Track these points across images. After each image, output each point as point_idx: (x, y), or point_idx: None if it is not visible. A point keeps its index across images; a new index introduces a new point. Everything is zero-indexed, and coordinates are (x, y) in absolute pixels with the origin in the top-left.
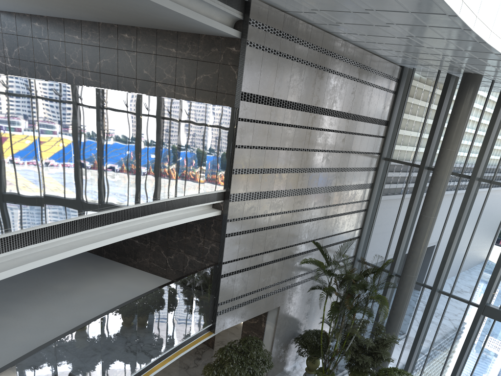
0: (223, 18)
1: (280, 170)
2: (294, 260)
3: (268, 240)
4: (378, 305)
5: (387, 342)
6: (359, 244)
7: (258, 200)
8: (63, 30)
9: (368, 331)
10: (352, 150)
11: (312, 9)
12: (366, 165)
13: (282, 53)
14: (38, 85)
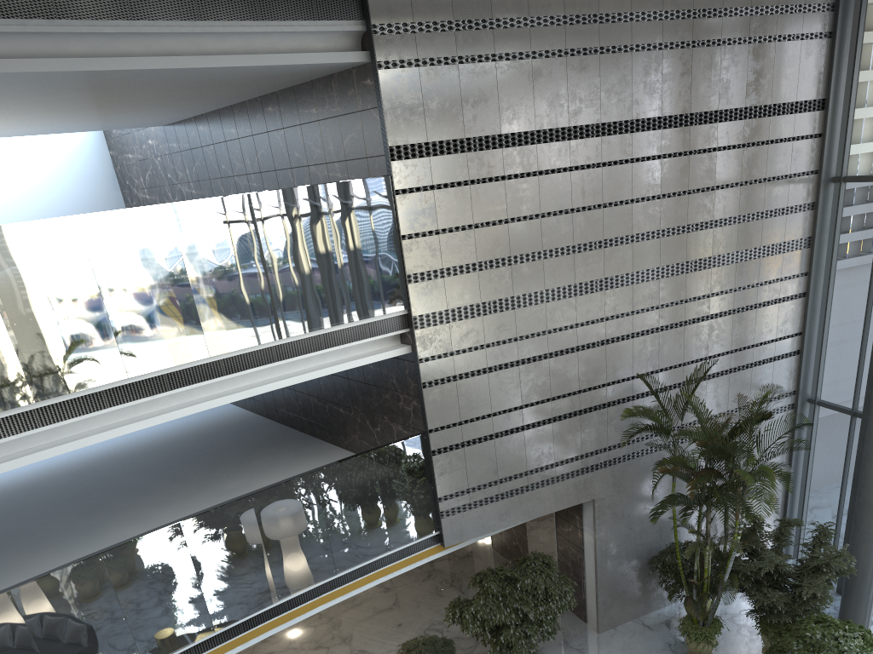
0: (333, 41)
1: (521, 258)
2: (609, 413)
3: (527, 383)
4: (850, 489)
5: (825, 564)
6: (802, 365)
7: (480, 318)
8: (221, 126)
9: (842, 545)
10: (719, 182)
11: None
12: (777, 203)
13: (464, 56)
14: None
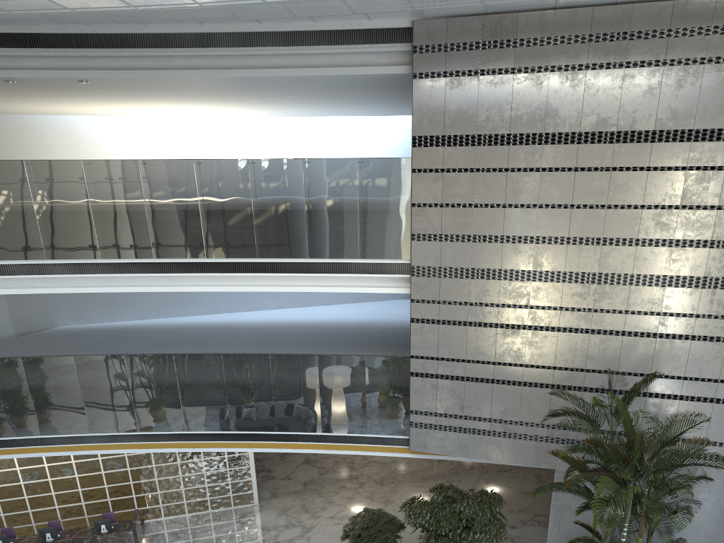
0: (393, 58)
1: (513, 239)
2: (584, 397)
3: (502, 345)
4: None
5: None
6: None
7: (467, 280)
8: None
9: None
10: None
11: (409, 8)
12: None
13: (486, 70)
14: (141, 163)
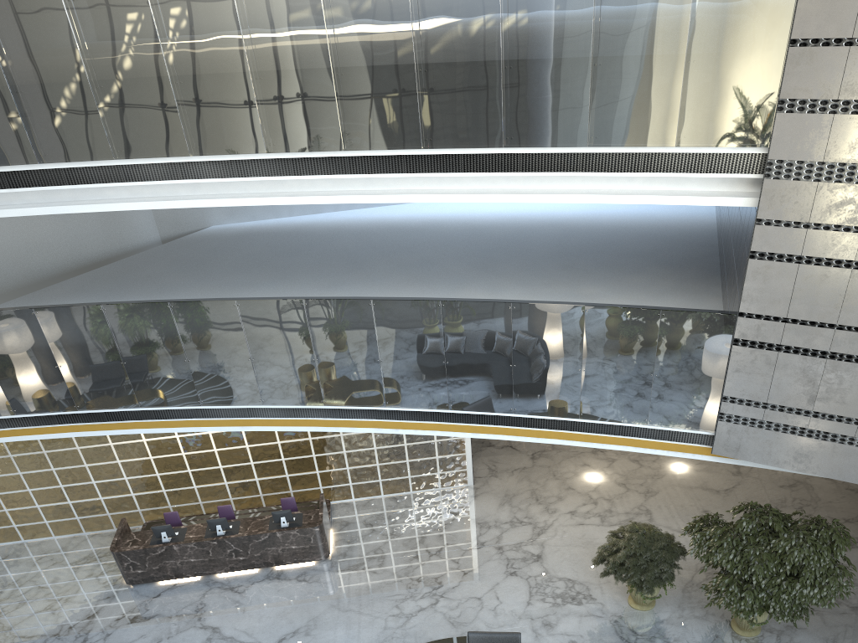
0: None
1: None
2: None
3: None
4: None
5: None
6: None
7: None
8: None
9: None
10: None
11: None
12: None
13: None
14: None
